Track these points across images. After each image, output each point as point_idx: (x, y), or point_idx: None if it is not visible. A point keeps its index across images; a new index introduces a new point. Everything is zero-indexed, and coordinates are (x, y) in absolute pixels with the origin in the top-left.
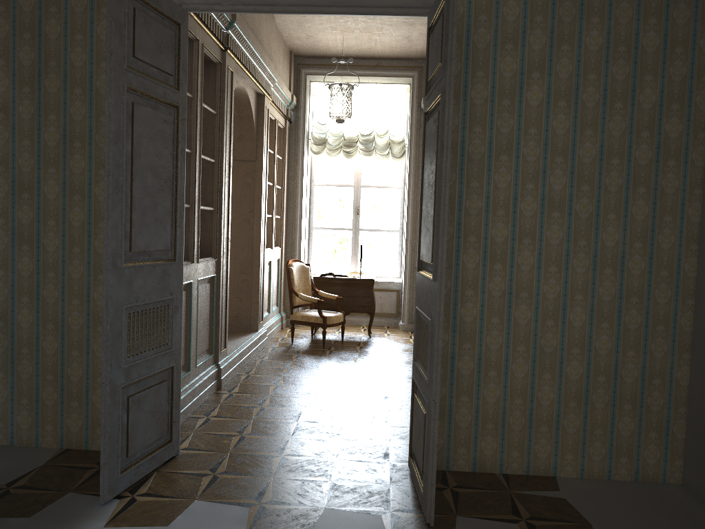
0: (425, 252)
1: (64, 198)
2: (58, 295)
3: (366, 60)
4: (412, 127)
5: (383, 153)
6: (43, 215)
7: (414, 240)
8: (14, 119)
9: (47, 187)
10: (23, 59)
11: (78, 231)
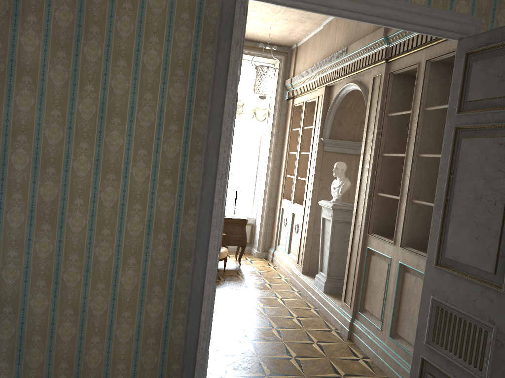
0: (469, 257)
1: (96, 176)
2: (80, 279)
3: (245, 41)
4: (277, 99)
5: (249, 117)
6: (70, 193)
7: (271, 187)
8: (43, 85)
9: (77, 163)
10: (59, 19)
11: (109, 211)
